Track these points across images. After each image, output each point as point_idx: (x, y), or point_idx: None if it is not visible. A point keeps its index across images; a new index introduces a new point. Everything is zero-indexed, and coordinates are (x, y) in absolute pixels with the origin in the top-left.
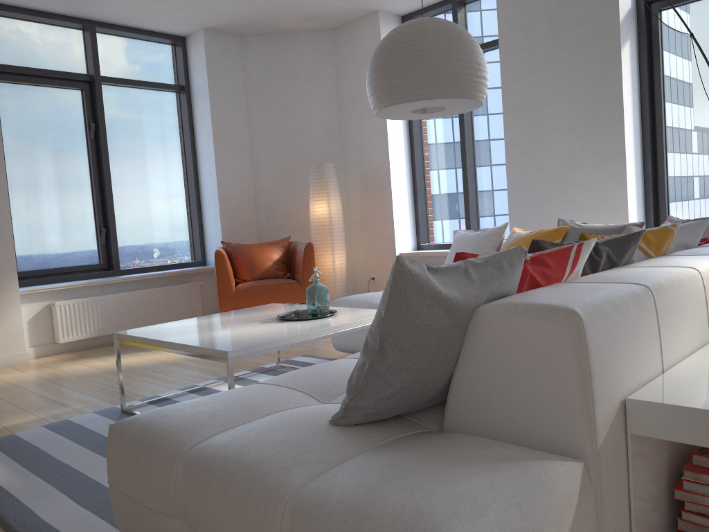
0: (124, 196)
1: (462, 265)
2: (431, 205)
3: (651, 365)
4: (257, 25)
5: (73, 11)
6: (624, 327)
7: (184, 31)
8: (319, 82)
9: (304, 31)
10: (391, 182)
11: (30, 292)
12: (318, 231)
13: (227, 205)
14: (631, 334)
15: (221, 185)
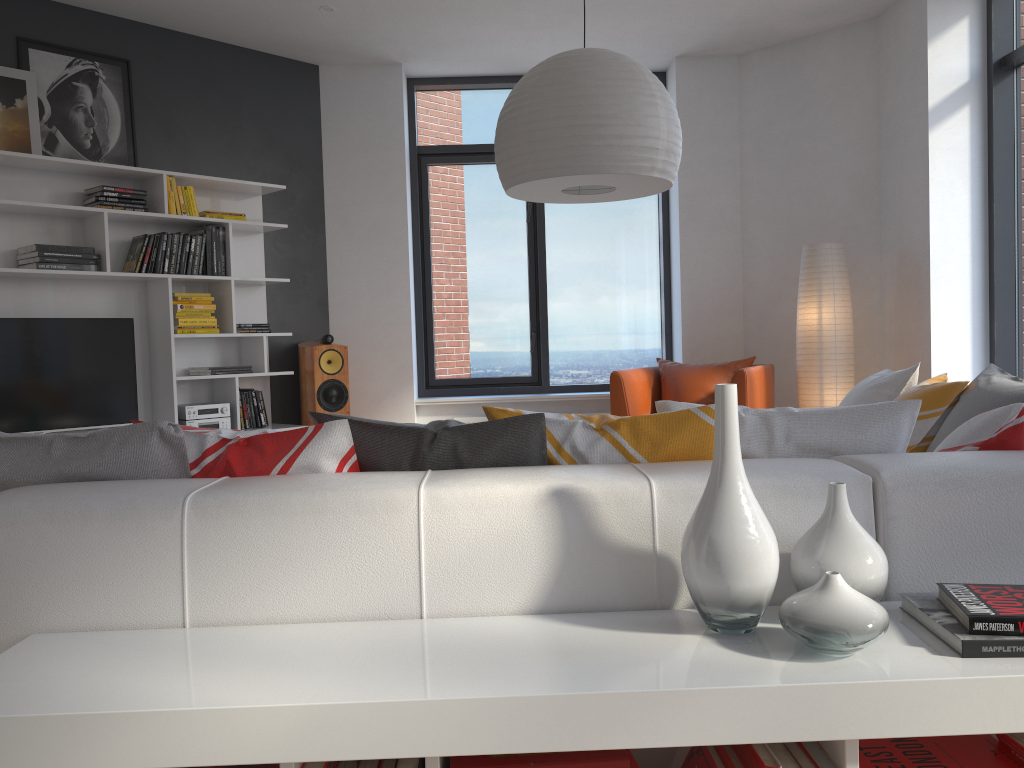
0: (568, 292)
1: (46, 437)
2: (1022, 314)
3: (144, 610)
4: (746, 38)
5: (508, 70)
6: (63, 544)
7: (656, 65)
8: (848, 109)
9: (830, 31)
10: (930, 273)
11: (428, 404)
12: (801, 350)
13: (694, 306)
14: (80, 556)
15: (687, 278)
